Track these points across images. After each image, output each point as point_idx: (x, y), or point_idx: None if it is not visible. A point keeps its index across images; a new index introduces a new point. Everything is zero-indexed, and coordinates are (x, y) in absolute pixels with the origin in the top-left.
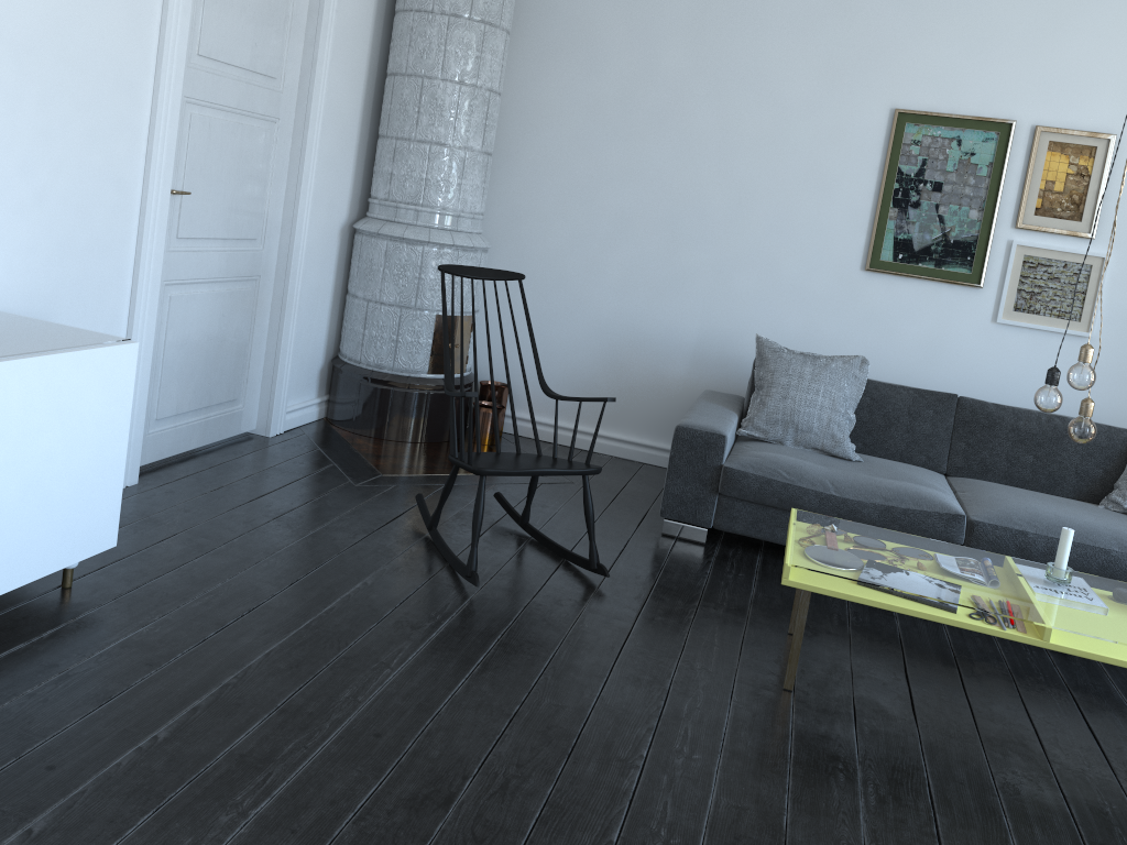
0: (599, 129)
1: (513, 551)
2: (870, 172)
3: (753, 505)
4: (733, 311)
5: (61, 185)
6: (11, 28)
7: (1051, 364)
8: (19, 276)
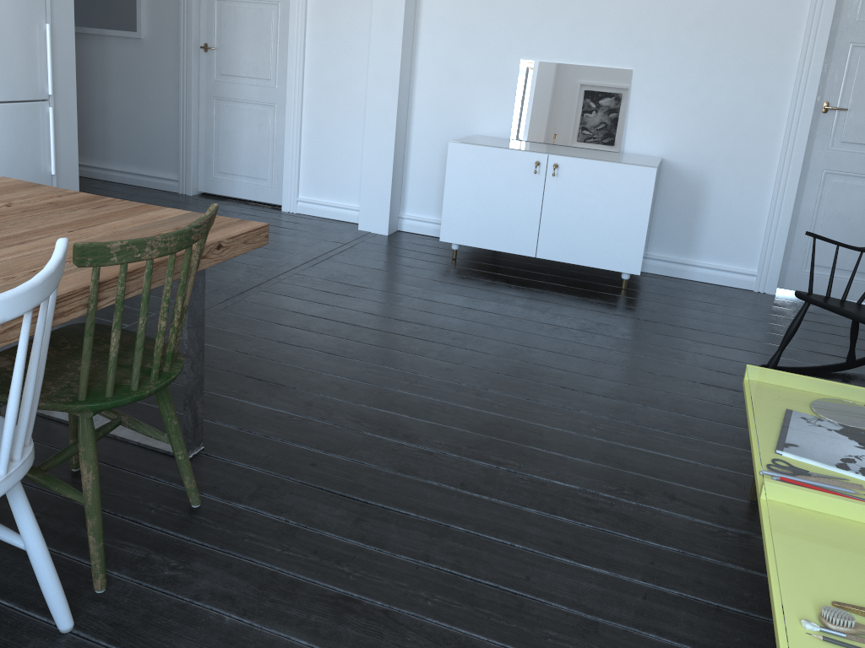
0: None
1: None
2: None
3: None
4: None
5: (718, 98)
6: (687, 17)
7: None
8: (686, 145)
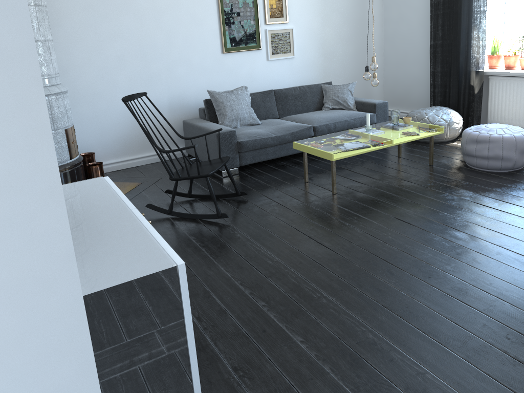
0: (94, 16)
1: (203, 205)
2: (214, 13)
3: (251, 151)
4: (179, 84)
5: None
6: None
7: (286, 70)
8: None
